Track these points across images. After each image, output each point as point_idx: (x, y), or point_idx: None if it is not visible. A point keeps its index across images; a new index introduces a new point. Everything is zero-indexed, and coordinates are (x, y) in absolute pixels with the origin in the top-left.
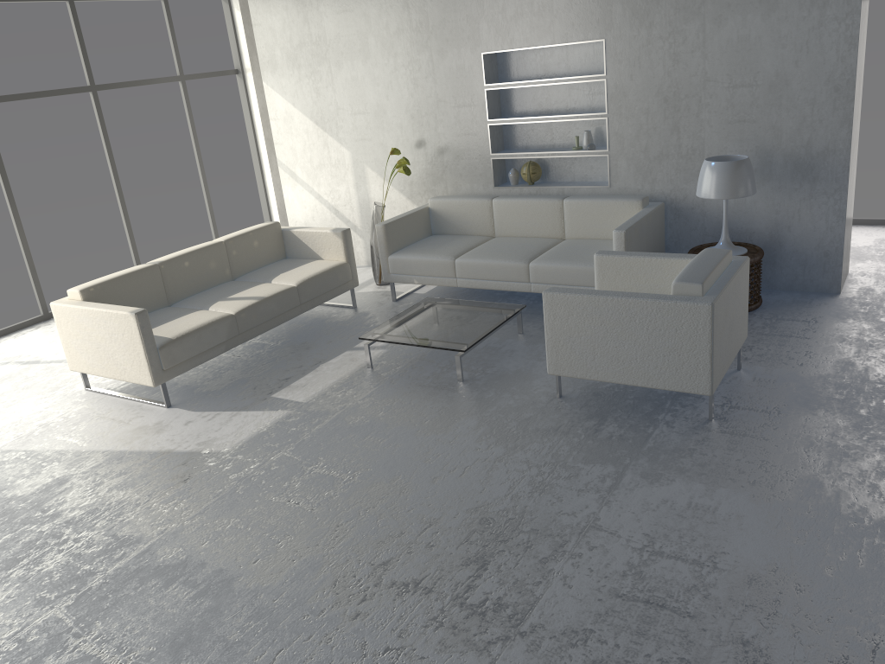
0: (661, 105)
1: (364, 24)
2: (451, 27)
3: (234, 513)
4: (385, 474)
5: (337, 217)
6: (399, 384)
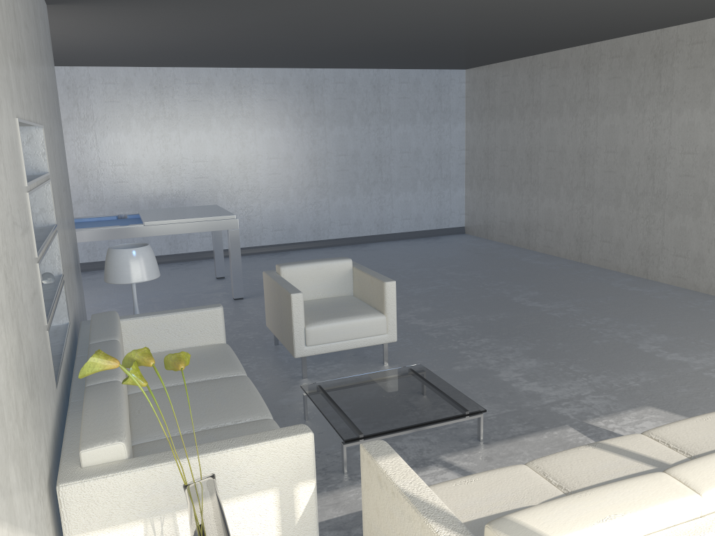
0: (60, 210)
1: None
2: None
3: (639, 369)
4: (536, 360)
5: None
6: None
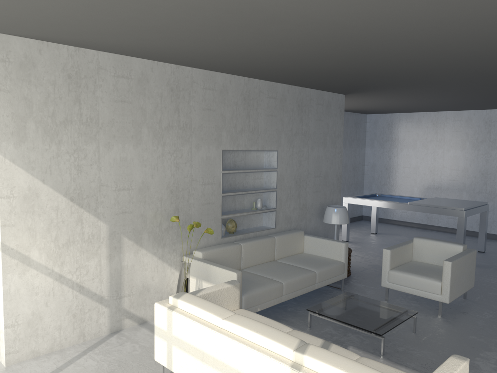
0: (295, 184)
1: (140, 116)
2: (205, 131)
3: None
4: None
5: (81, 293)
6: (415, 348)
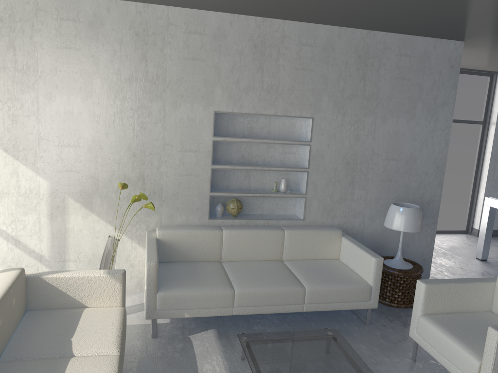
0: (344, 166)
1: (91, 65)
2: (188, 85)
3: None
4: None
5: (17, 247)
6: None
